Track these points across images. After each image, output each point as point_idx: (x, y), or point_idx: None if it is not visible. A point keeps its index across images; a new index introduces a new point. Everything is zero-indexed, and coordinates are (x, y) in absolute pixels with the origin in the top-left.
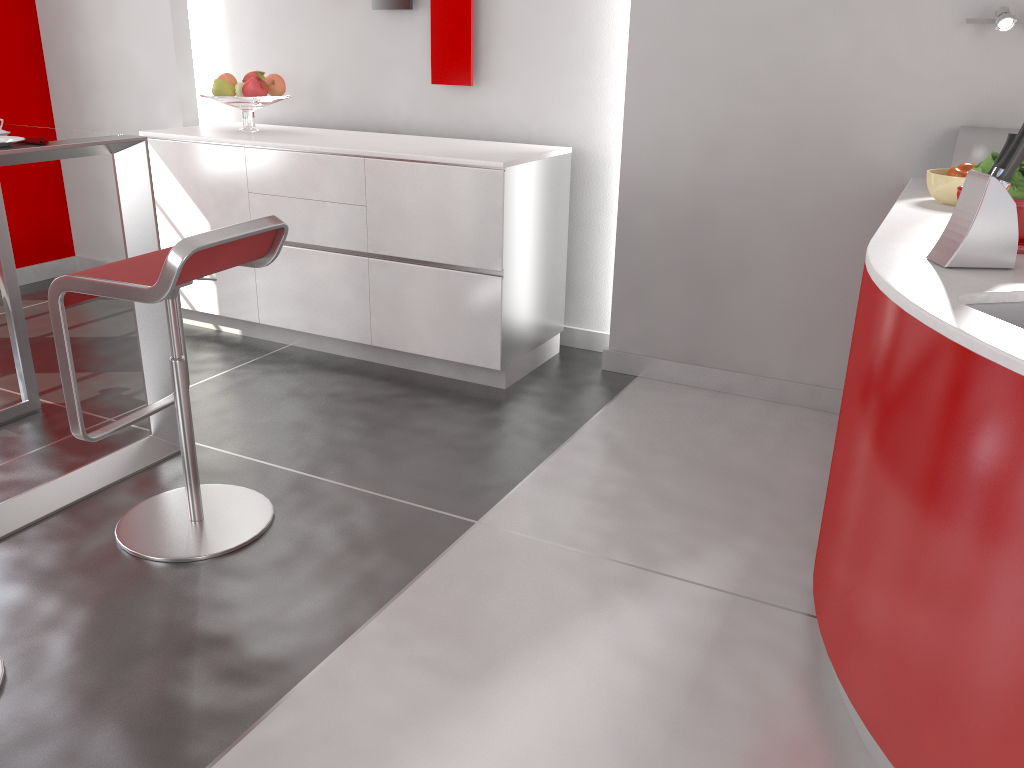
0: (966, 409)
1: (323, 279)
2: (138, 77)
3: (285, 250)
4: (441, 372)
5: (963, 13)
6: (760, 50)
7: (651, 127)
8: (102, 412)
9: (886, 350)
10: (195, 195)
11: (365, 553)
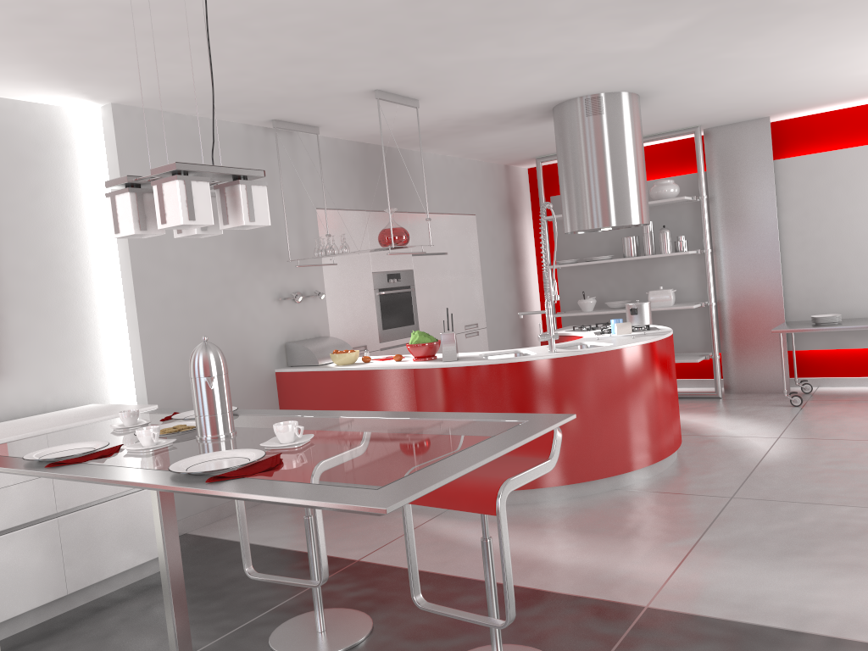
0: (534, 375)
1: (10, 560)
2: None
3: None
4: (122, 584)
5: (273, 296)
6: (205, 322)
7: (161, 374)
8: None
9: (487, 379)
10: None
11: (380, 581)
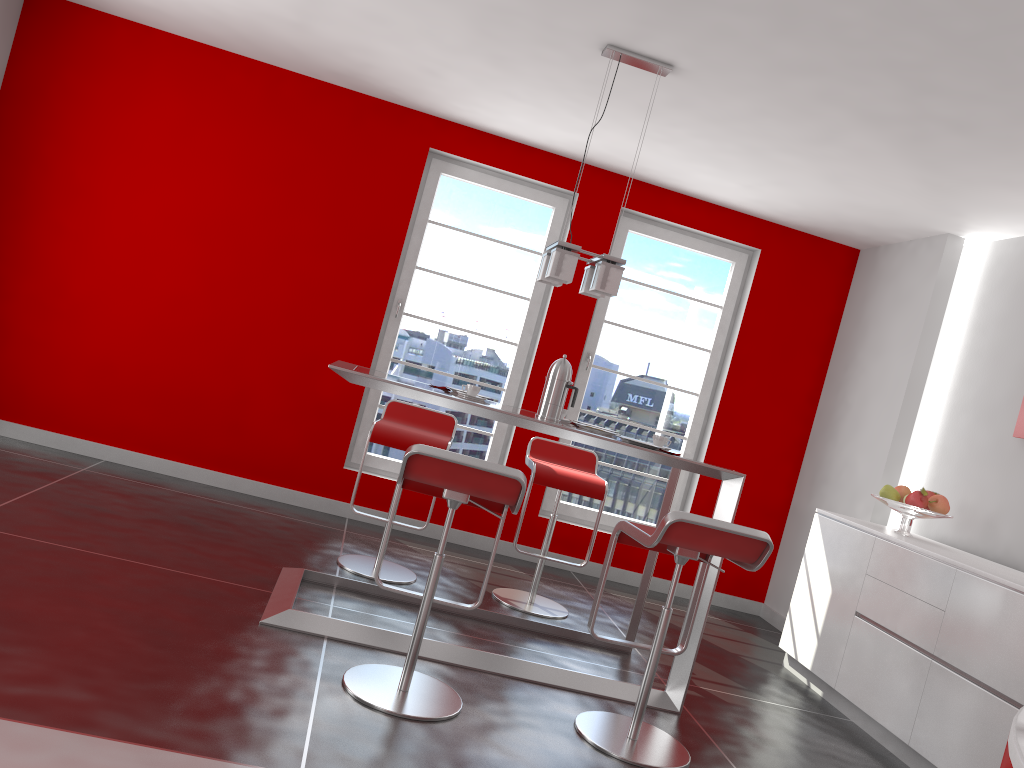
0: None
1: (891, 666)
2: (854, 479)
3: (873, 630)
4: None
5: None
6: None
7: None
8: (660, 673)
9: None
10: (831, 565)
11: None
